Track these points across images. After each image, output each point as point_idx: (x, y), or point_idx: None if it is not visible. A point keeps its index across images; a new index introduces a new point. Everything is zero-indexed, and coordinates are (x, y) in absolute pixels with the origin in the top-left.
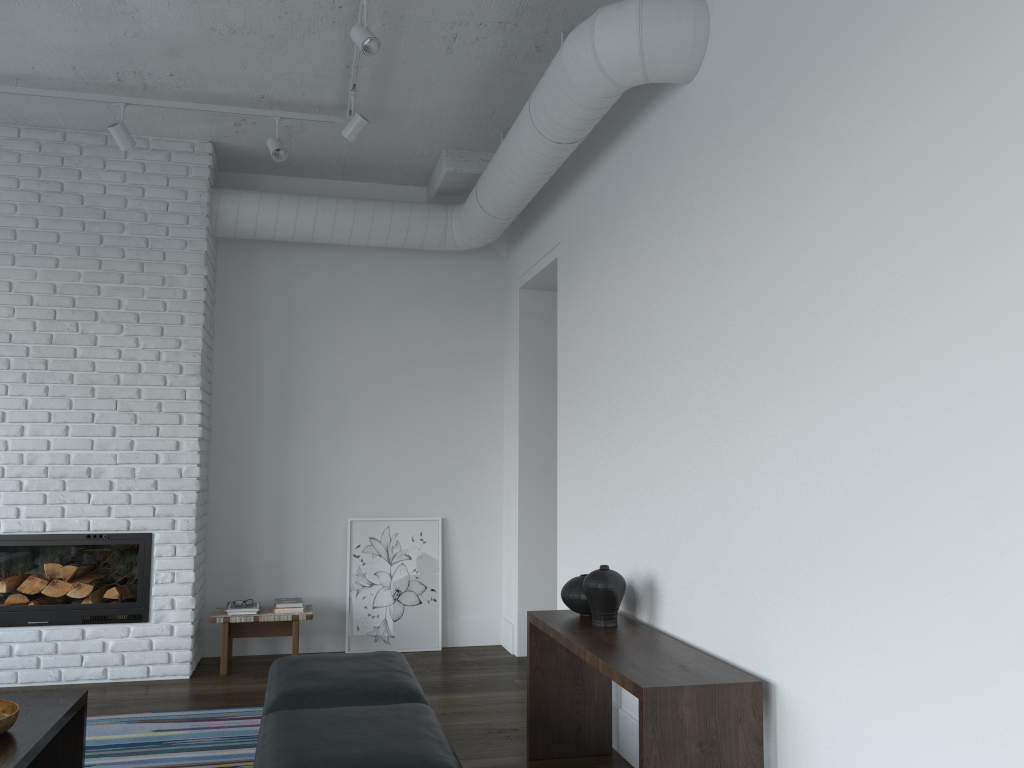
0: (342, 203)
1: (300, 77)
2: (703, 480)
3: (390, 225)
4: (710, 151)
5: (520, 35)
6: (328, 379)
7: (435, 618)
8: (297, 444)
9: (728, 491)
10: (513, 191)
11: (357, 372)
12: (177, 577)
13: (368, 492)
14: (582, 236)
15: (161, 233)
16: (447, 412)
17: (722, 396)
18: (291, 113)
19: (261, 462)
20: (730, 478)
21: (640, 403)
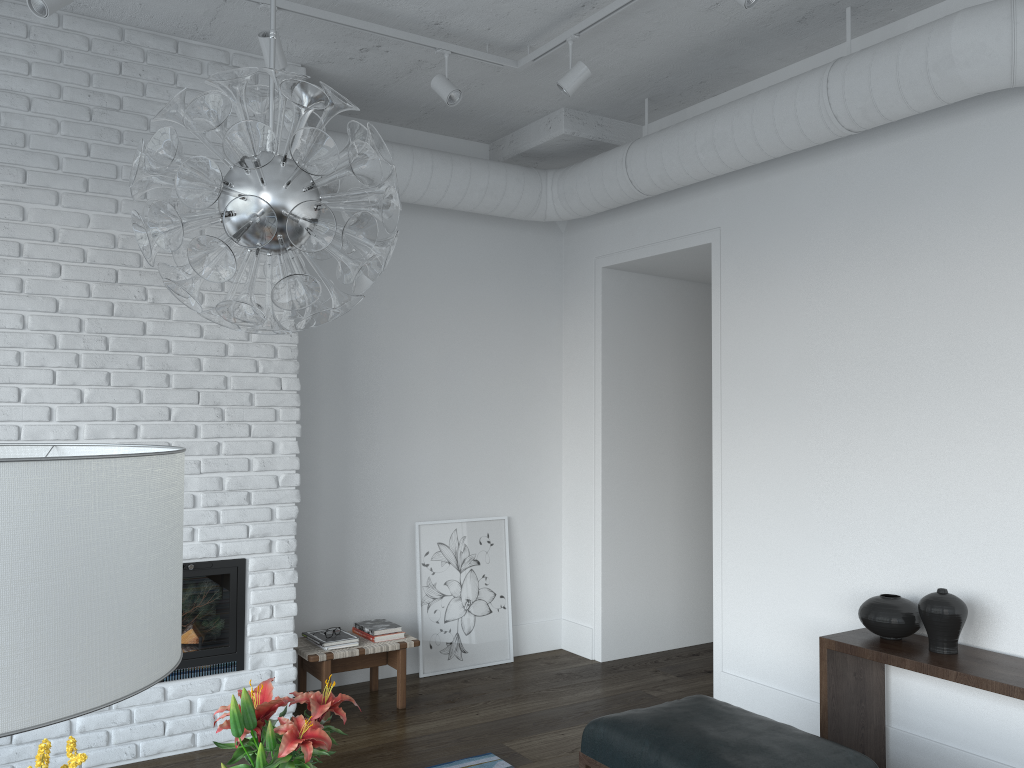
0: (437, 157)
1: (513, 8)
2: None
3: (486, 188)
4: None
5: (804, 3)
6: (391, 361)
7: (506, 627)
8: (359, 438)
9: None
10: (710, 170)
11: (421, 354)
12: (277, 611)
13: (433, 491)
14: (783, 226)
15: None
16: (510, 399)
17: None
18: (462, 48)
19: (320, 460)
20: None
21: (941, 416)
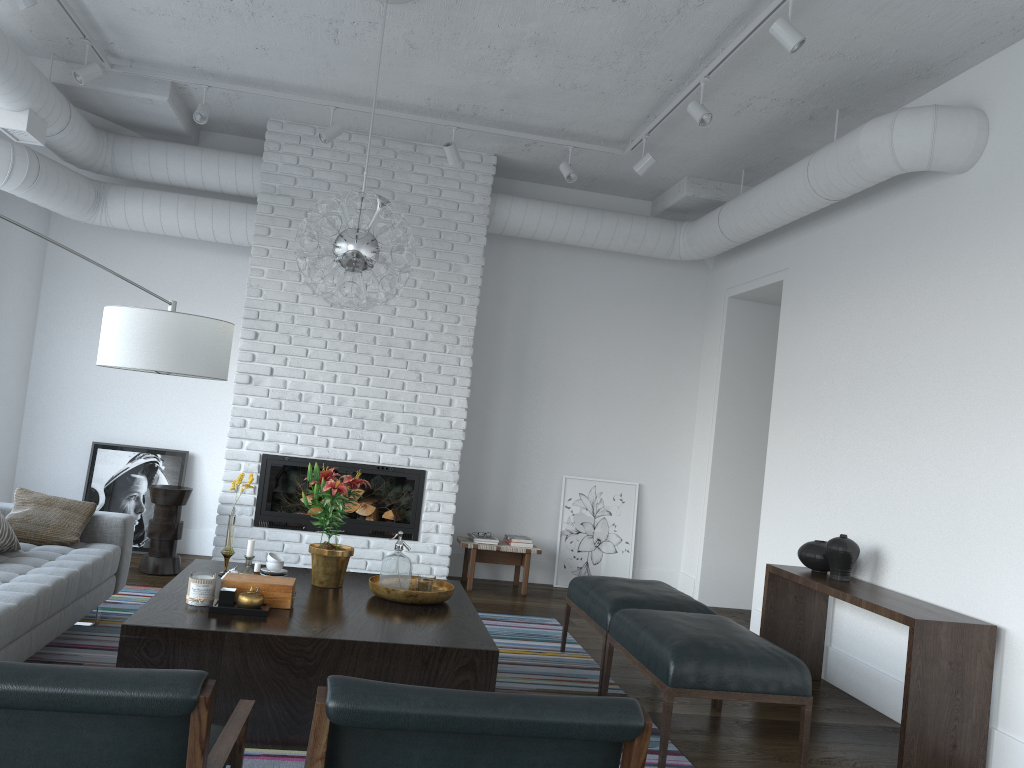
0: (591, 213)
1: (604, 120)
2: (944, 478)
3: (629, 235)
4: (979, 232)
5: (802, 108)
6: (557, 358)
7: (627, 566)
8: (527, 409)
9: (971, 489)
10: (762, 225)
11: (580, 354)
12: (442, 508)
13: (580, 455)
14: (818, 268)
15: (451, 228)
16: (651, 395)
17: (972, 418)
18: (582, 144)
19: (498, 421)
20: (974, 480)
21: (877, 413)
